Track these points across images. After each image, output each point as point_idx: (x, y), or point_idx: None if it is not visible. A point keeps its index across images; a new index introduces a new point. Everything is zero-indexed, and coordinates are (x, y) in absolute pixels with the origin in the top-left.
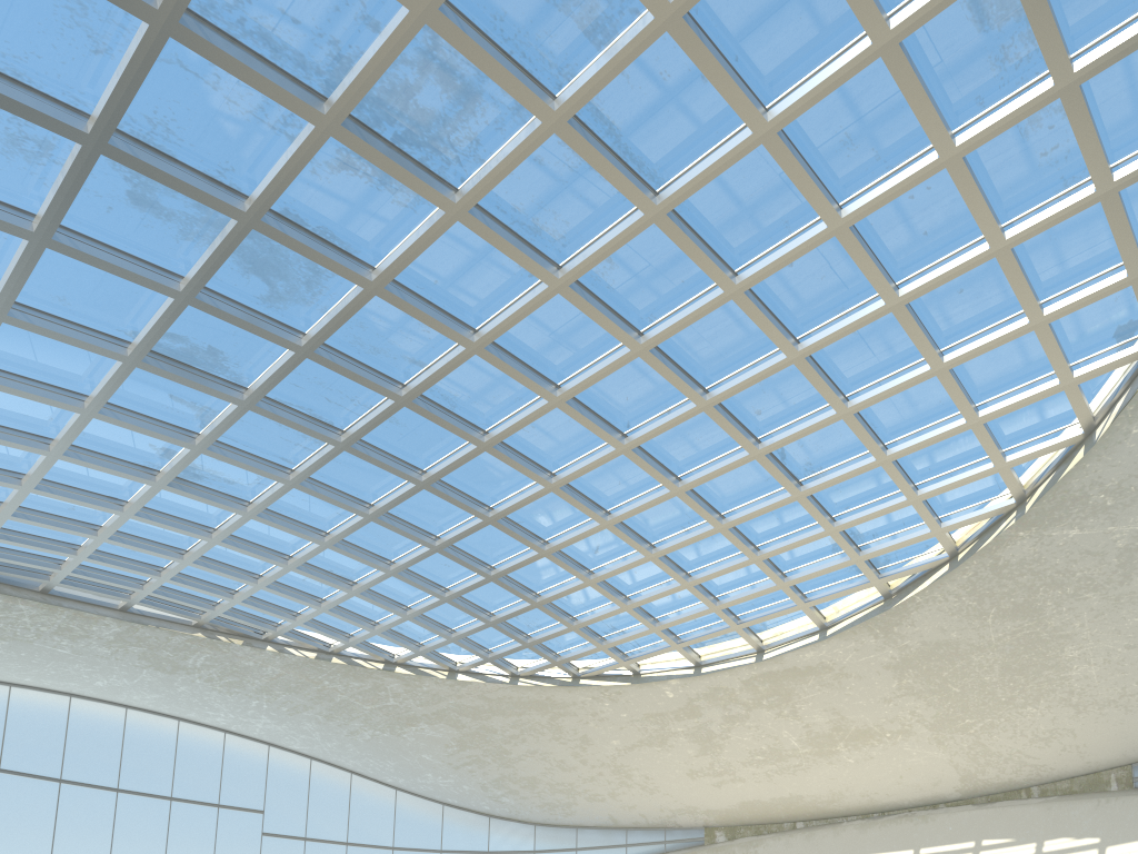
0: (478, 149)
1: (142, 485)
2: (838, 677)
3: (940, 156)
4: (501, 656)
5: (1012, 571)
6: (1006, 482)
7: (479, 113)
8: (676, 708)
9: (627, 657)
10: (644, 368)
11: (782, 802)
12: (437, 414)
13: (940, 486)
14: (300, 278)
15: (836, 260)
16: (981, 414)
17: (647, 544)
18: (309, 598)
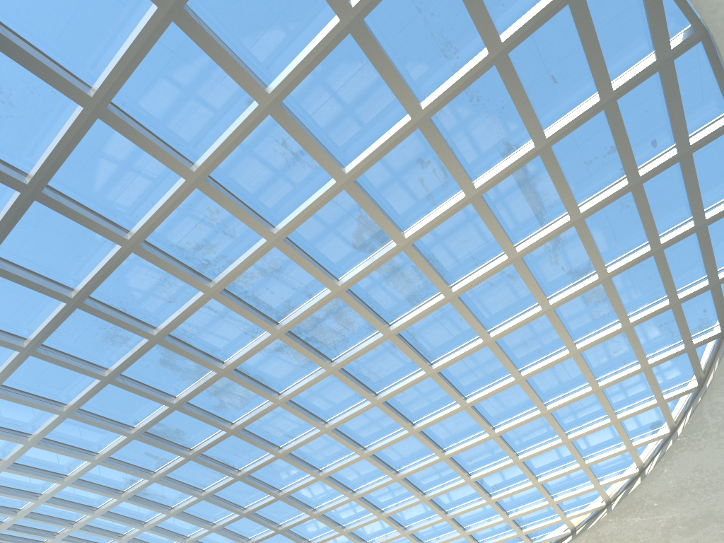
0: (346, 344)
1: (110, 498)
2: None
3: (570, 352)
4: None
5: (606, 539)
6: (600, 494)
7: (350, 330)
8: None
9: None
10: (412, 439)
11: None
12: (296, 461)
13: (566, 496)
14: (238, 397)
15: (515, 393)
16: (587, 462)
17: (402, 527)
18: None
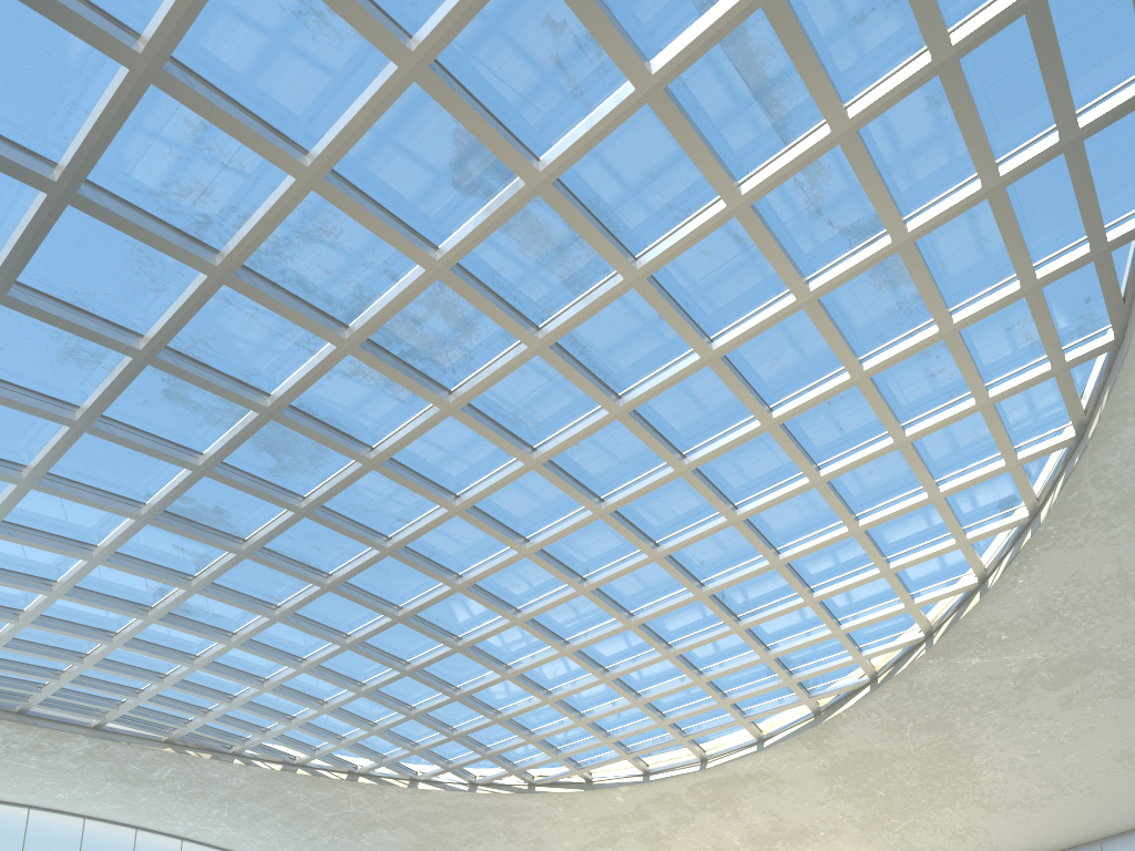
0: (471, 362)
1: (133, 618)
2: (775, 783)
3: (852, 376)
4: (461, 766)
5: (925, 692)
6: (915, 619)
7: (474, 337)
8: (626, 812)
9: (580, 766)
10: (603, 526)
11: None
12: (417, 561)
13: (860, 622)
14: (306, 454)
15: (767, 447)
16: (892, 565)
17: (601, 668)
18: (280, 716)
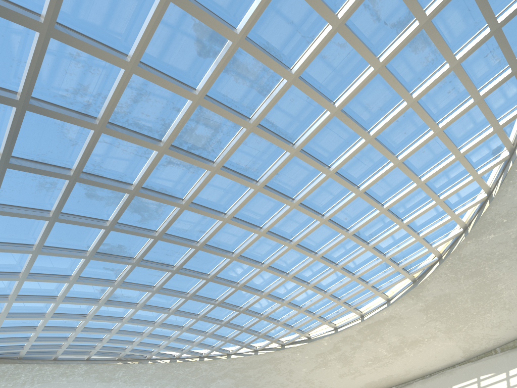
0: (221, 144)
1: (93, 306)
2: (399, 320)
3: (407, 103)
4: (249, 343)
5: (468, 258)
6: (457, 222)
7: (220, 131)
8: (329, 349)
9: (304, 332)
10: (295, 212)
11: (384, 379)
12: (212, 250)
13: (429, 230)
14: (153, 210)
15: (370, 152)
16: (441, 197)
17: (306, 282)
18: (164, 337)
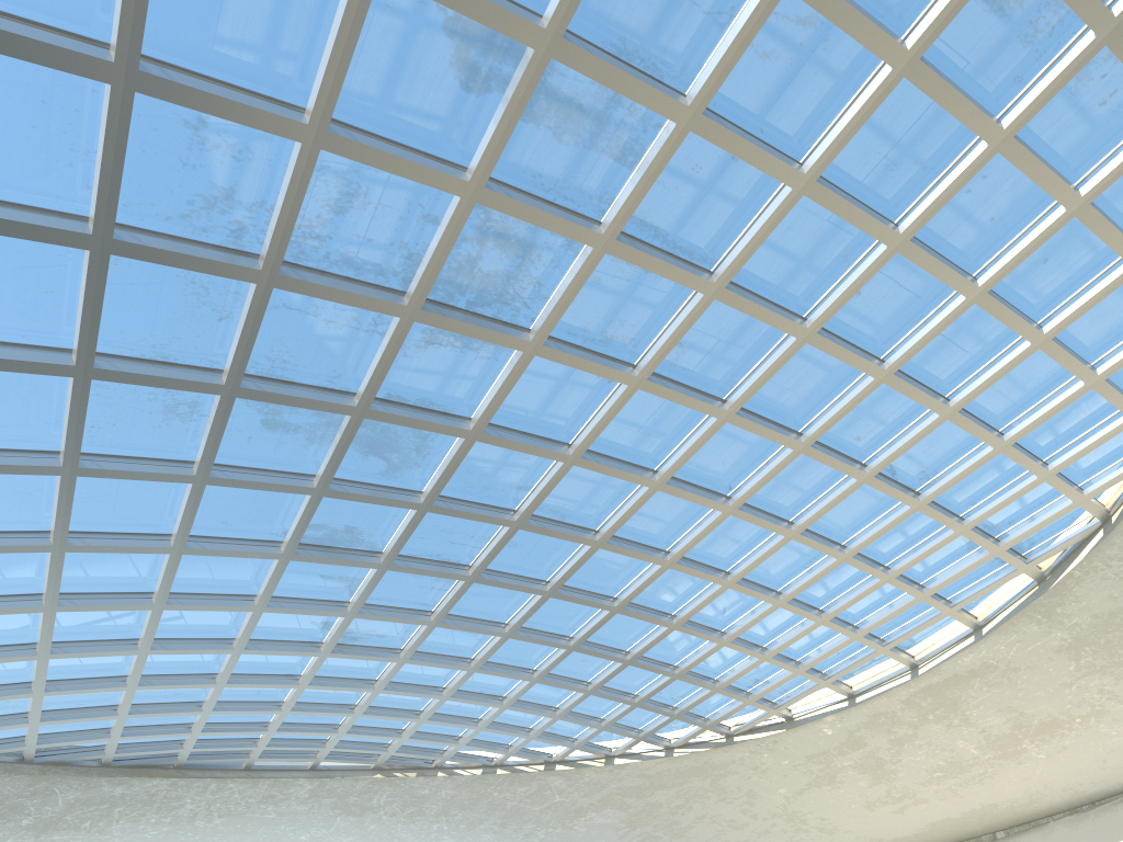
0: (541, 289)
1: (311, 657)
2: (1006, 674)
3: (989, 143)
4: (652, 732)
5: None
6: None
7: (536, 260)
8: (837, 744)
9: (776, 705)
10: (733, 431)
11: (975, 814)
12: (549, 527)
13: (1072, 454)
14: (410, 446)
15: (904, 274)
16: (1100, 371)
17: (772, 592)
18: (467, 721)
